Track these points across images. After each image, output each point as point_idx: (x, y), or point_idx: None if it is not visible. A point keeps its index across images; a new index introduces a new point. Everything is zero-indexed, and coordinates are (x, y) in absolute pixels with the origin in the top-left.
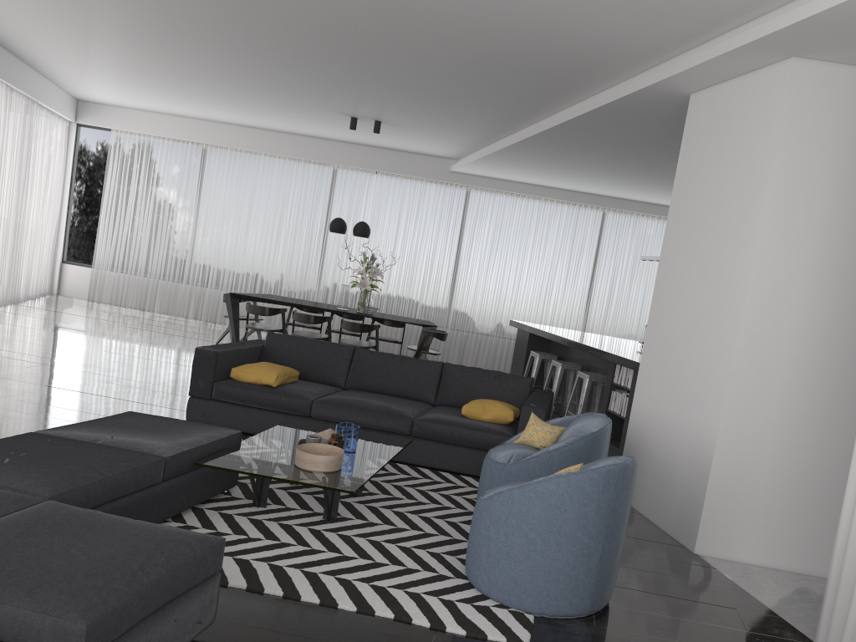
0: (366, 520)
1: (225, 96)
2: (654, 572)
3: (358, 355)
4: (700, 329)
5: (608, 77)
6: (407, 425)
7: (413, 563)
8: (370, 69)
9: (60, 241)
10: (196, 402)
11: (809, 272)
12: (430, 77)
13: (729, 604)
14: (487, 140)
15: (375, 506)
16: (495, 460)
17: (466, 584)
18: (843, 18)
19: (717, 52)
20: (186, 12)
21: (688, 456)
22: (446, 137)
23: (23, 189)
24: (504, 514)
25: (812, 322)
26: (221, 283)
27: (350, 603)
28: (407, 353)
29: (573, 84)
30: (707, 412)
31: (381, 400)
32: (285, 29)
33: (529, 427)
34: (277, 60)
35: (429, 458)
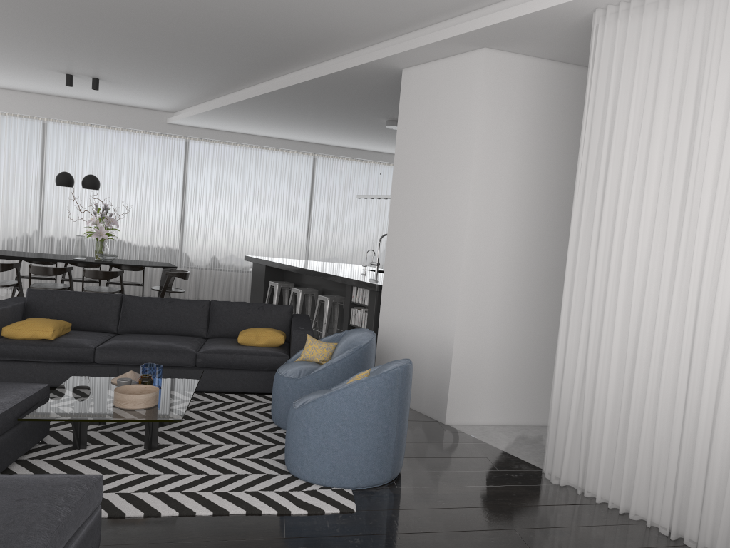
0: (183, 443)
1: None
2: (423, 442)
3: (127, 302)
4: (432, 255)
5: (330, 51)
6: (191, 359)
7: (240, 469)
8: (99, 34)
9: None
10: None
11: (508, 208)
12: (161, 43)
13: (481, 455)
14: (208, 97)
15: (185, 430)
16: (287, 376)
17: (290, 477)
18: (523, 25)
19: (428, 40)
20: None
21: (432, 352)
22: (167, 93)
23: None
24: (320, 417)
25: (512, 244)
26: None
27: (205, 510)
28: (144, 293)
29: (299, 55)
30: (444, 318)
31: (161, 340)
32: None
33: (308, 346)
34: None
35: (215, 384)
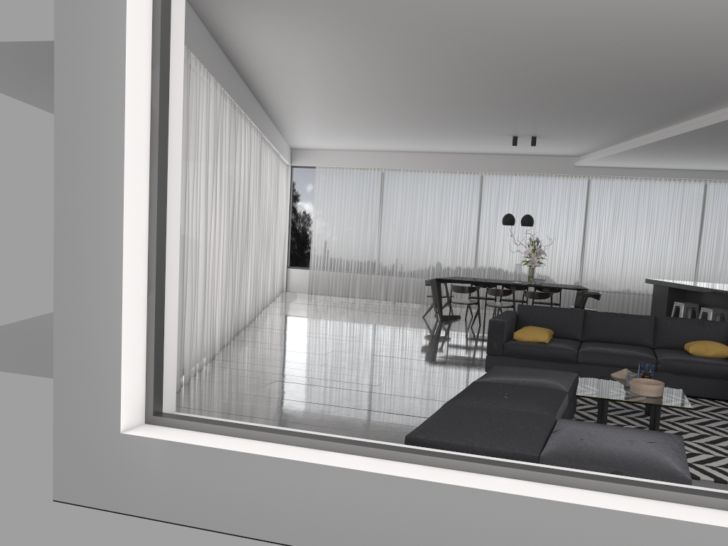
0: (676, 430)
1: (417, 133)
2: None
3: (589, 316)
4: None
5: None
6: (653, 364)
7: None
8: (562, 103)
9: (285, 252)
10: (492, 358)
11: None
12: (610, 103)
13: None
14: (620, 140)
15: (670, 421)
16: None
17: None
18: None
19: None
20: (446, 84)
21: None
22: (585, 141)
23: (276, 218)
24: None
25: None
26: (403, 272)
27: None
28: None
29: None
30: None
31: (623, 347)
32: (516, 86)
33: None
34: (488, 106)
35: None
